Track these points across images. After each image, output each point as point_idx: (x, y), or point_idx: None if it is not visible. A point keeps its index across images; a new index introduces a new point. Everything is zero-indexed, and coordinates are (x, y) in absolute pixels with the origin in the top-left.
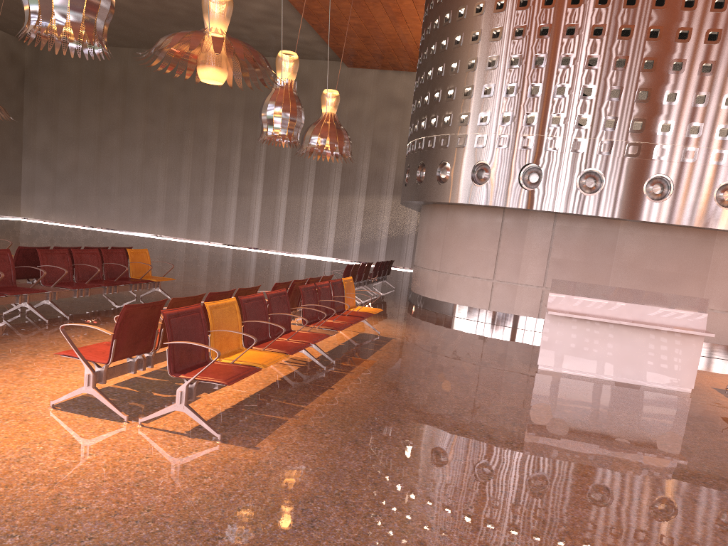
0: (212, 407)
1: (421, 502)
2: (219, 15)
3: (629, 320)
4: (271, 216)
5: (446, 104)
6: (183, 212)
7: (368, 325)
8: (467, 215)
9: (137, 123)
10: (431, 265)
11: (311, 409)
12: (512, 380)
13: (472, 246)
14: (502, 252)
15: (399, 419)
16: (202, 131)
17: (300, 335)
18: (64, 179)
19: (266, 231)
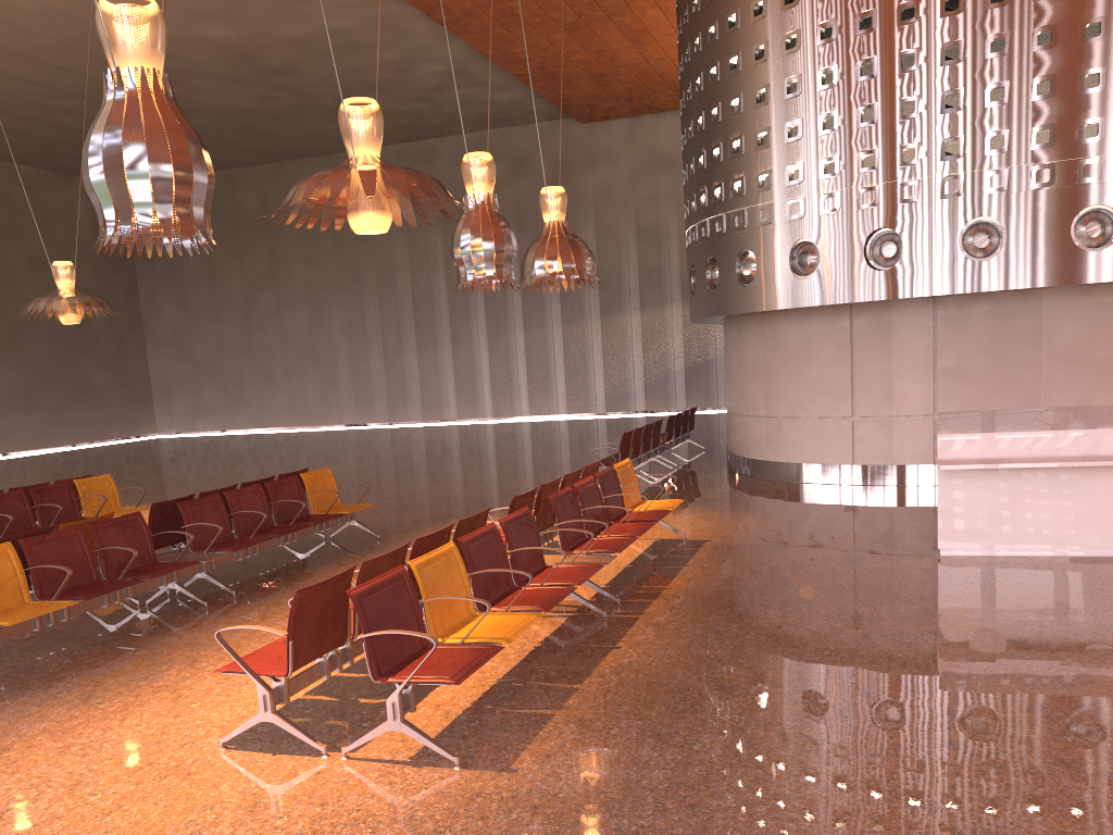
0: (444, 709)
1: (763, 828)
2: (365, 136)
3: (1076, 458)
4: (505, 367)
5: (732, 164)
6: (379, 384)
7: (666, 526)
8: (794, 325)
9: (293, 269)
10: (753, 409)
11: (589, 688)
12: (898, 584)
13: (810, 370)
14: (860, 372)
15: (722, 684)
16: (387, 262)
17: (559, 572)
18: (207, 369)
19: (502, 390)
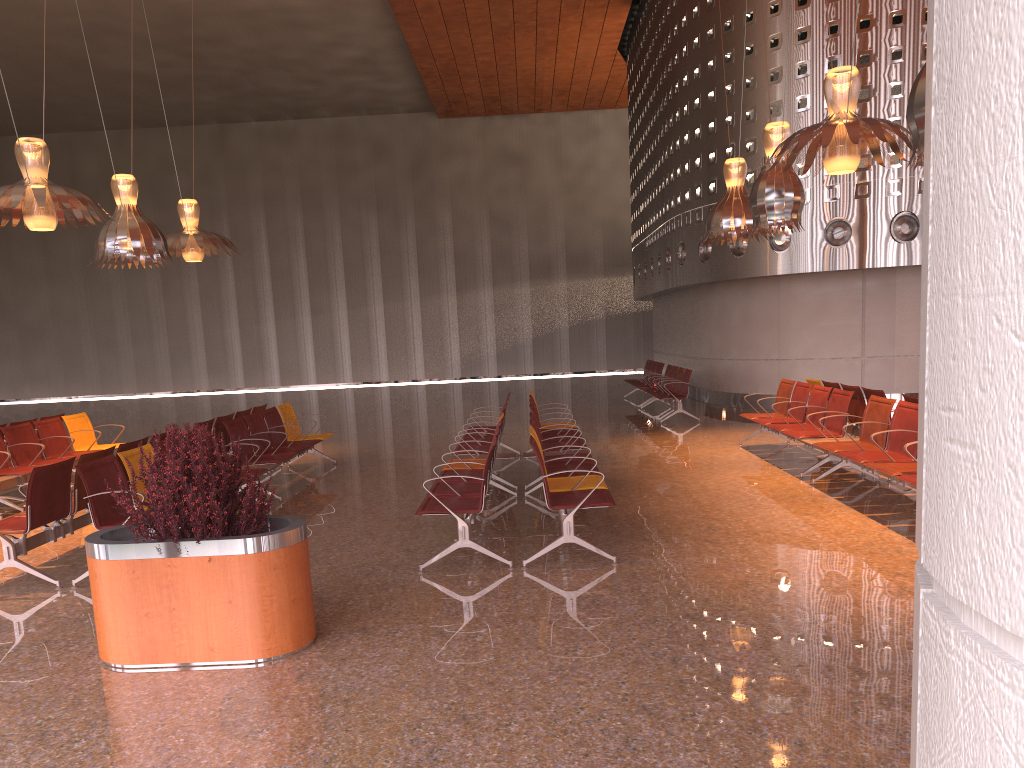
0: None
1: None
2: (855, 97)
3: None
4: (365, 336)
5: None
6: (234, 351)
7: None
8: (811, 285)
9: None
10: (763, 354)
11: None
12: None
13: (825, 321)
14: (869, 322)
15: None
16: (243, 234)
17: None
18: (37, 334)
19: (362, 357)
